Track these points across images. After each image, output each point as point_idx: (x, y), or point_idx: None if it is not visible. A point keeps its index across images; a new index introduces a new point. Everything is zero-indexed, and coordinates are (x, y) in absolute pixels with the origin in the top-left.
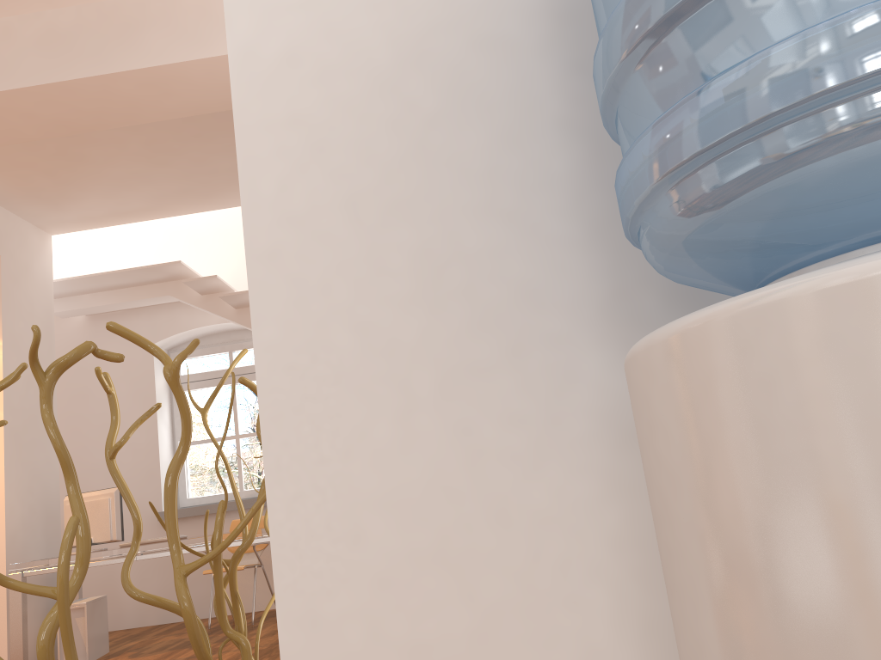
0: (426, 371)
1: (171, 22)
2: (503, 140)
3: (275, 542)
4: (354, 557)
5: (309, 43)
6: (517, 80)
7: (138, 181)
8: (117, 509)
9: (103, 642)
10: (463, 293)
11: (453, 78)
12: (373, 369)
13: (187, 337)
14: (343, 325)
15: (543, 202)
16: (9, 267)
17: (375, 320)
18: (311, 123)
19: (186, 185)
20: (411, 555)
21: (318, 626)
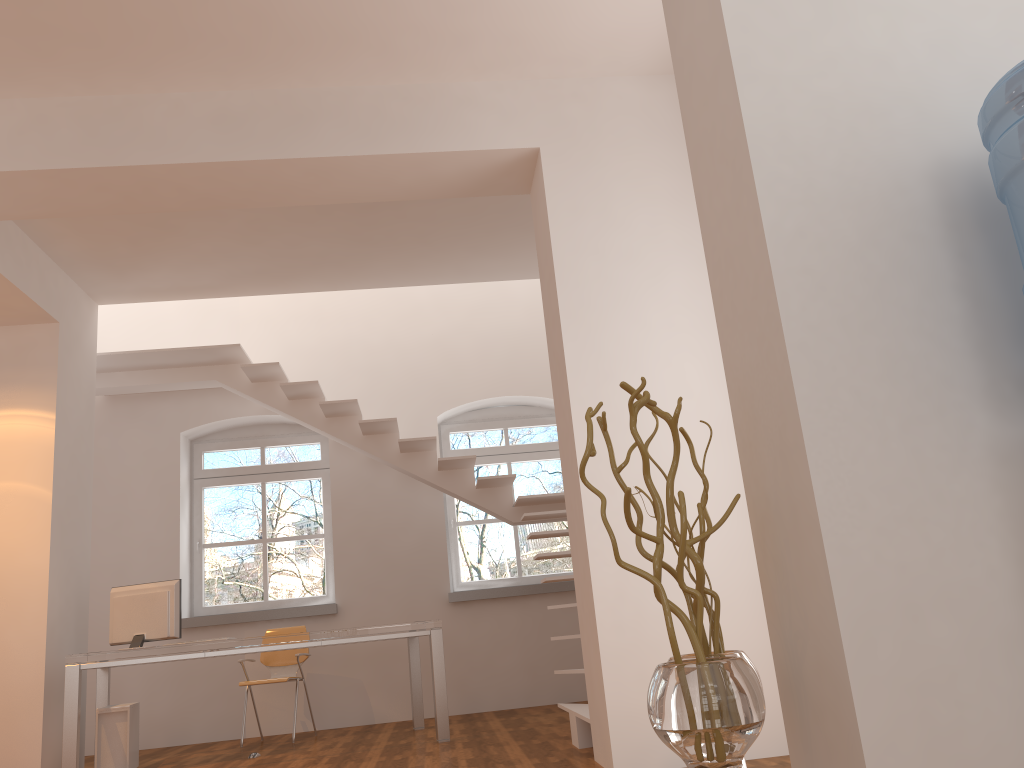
0: (892, 418)
1: (345, 117)
2: (924, 293)
3: (819, 506)
4: (863, 516)
5: (809, 225)
6: (928, 259)
7: (219, 258)
8: (176, 603)
9: (136, 753)
10: (909, 376)
11: (893, 254)
12: (864, 415)
13: (216, 427)
14: (845, 389)
15: (948, 329)
16: (64, 336)
17: (862, 387)
18: (815, 272)
19: (266, 266)
20: (893, 516)
21: (847, 552)
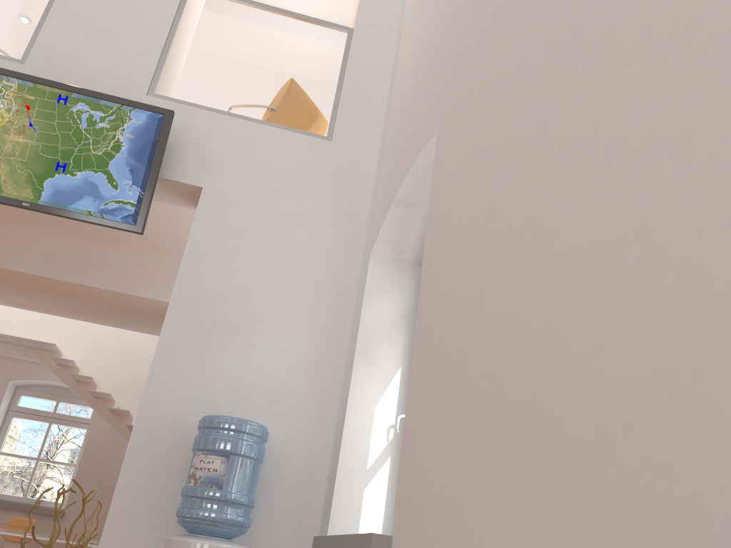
0: (142, 522)
1: (114, 269)
2: (177, 478)
3: None
4: None
5: (147, 442)
6: (185, 466)
7: (53, 299)
8: None
9: None
10: (155, 508)
11: (172, 461)
12: (132, 518)
13: (34, 382)
14: (129, 507)
15: (179, 494)
16: None
17: (136, 508)
18: (140, 461)
19: (80, 308)
20: None
21: None
